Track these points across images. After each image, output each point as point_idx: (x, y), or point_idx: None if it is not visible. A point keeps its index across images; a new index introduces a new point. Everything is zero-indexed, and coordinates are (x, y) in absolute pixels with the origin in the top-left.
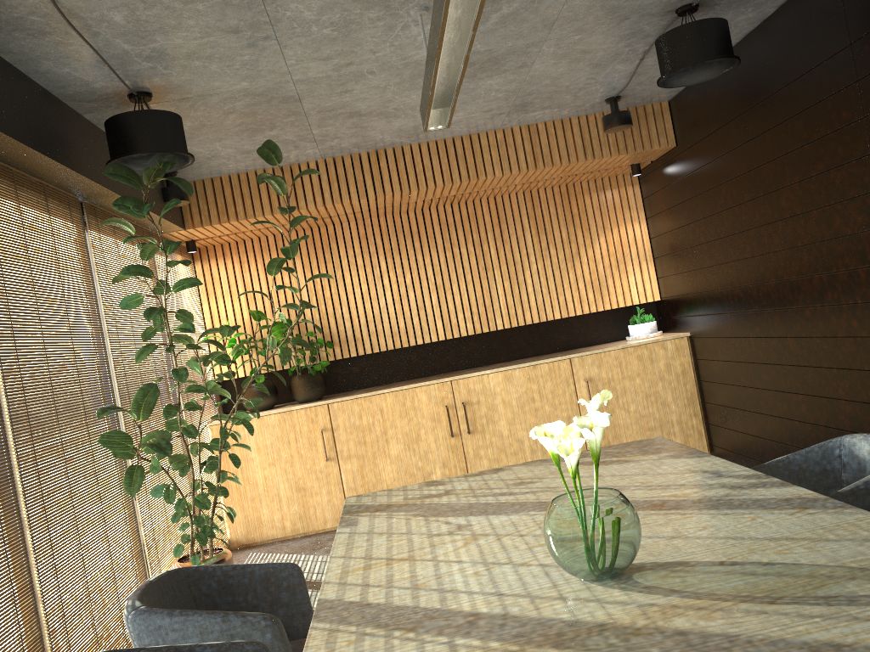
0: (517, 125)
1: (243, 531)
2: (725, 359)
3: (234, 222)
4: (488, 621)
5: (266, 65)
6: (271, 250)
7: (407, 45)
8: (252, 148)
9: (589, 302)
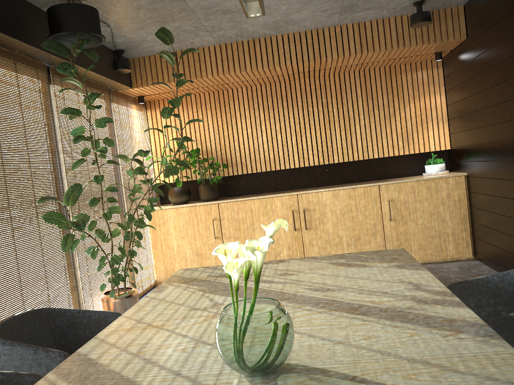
0: (350, 22)
1: (164, 276)
2: (488, 193)
3: (162, 85)
4: None
5: None
6: (192, 104)
7: None
8: None
9: (399, 148)
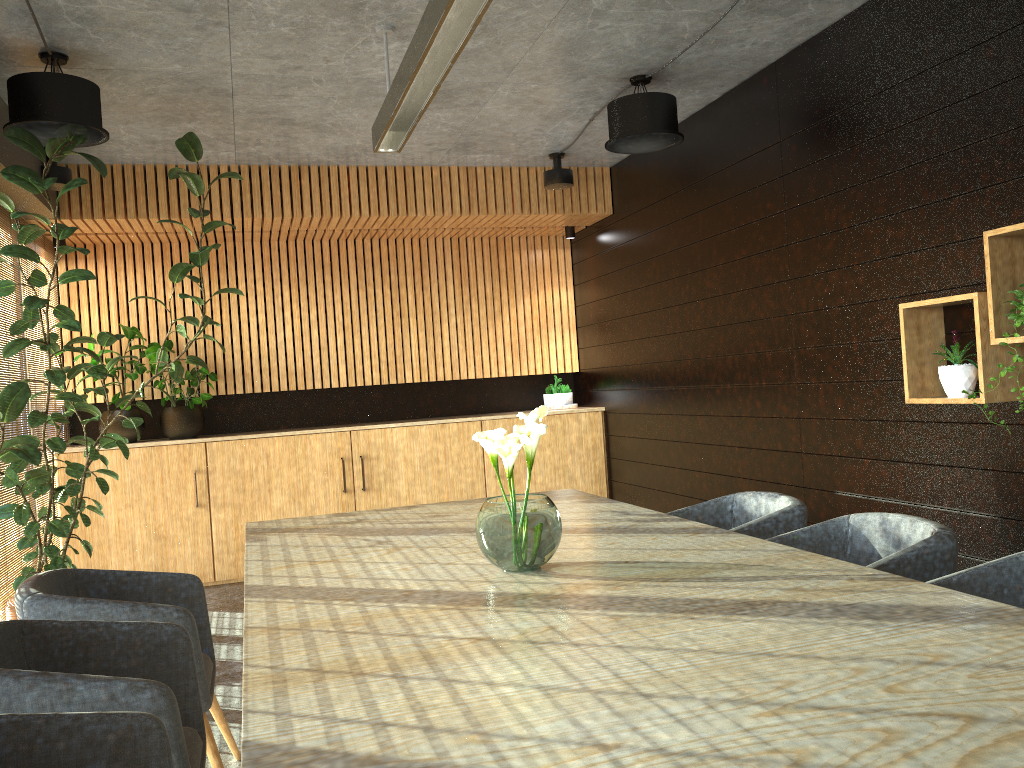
0: (456, 165)
1: None
2: (637, 436)
3: (121, 220)
4: (423, 594)
5: (208, 52)
6: (155, 260)
7: (363, 60)
8: (161, 138)
9: (506, 365)
